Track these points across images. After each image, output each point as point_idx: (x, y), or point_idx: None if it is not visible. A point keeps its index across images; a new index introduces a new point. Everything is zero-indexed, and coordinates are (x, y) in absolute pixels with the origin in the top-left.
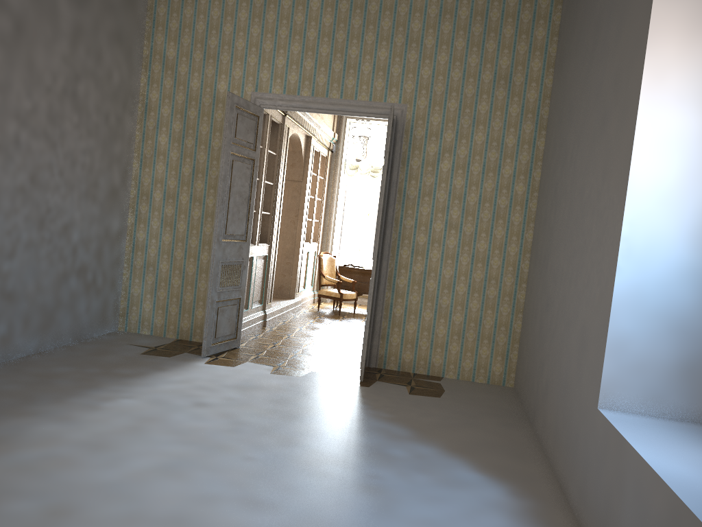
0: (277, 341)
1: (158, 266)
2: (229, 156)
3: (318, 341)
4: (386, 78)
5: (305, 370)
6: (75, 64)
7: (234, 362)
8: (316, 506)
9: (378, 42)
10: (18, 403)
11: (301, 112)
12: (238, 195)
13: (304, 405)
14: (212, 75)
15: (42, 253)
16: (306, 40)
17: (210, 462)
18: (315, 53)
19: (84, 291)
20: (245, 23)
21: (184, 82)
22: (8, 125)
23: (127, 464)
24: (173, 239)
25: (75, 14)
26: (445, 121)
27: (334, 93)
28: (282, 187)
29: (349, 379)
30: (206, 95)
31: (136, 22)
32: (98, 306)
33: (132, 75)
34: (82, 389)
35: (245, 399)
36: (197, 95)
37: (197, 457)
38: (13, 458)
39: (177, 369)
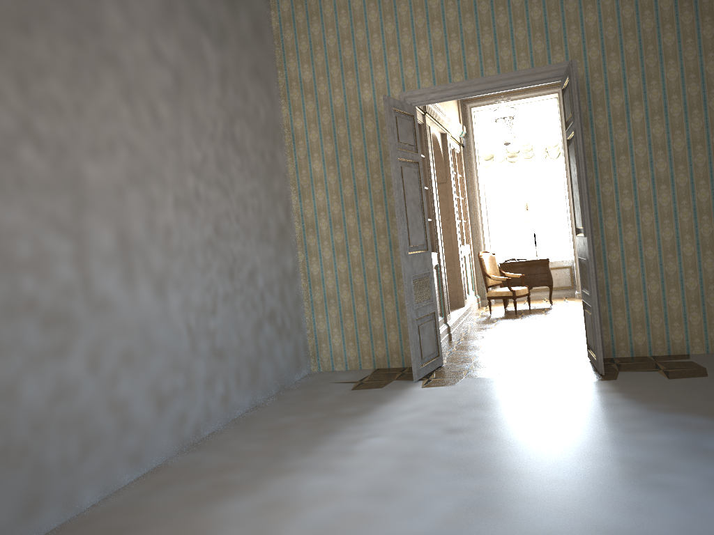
0: (475, 351)
1: (338, 297)
2: (397, 163)
3: (517, 343)
4: (546, 38)
5: (531, 374)
6: (227, 107)
7: (451, 381)
8: (686, 525)
9: (528, 2)
10: (270, 461)
11: (436, 109)
12: (413, 203)
13: (564, 412)
14: (354, 86)
15: (237, 304)
16: (446, 23)
17: (516, 492)
18: (459, 34)
19: (277, 336)
20: (377, 24)
21: (326, 102)
22: (187, 179)
23: (429, 508)
24: (348, 266)
25: (218, 55)
26: (625, 66)
27: (490, 70)
28: (436, 190)
29: (586, 375)
30: (351, 109)
31: (267, 54)
32: (291, 350)
33: (274, 107)
34: (321, 436)
35: (494, 416)
36: (342, 111)
37: (497, 489)
38: (306, 521)
39: (399, 398)
